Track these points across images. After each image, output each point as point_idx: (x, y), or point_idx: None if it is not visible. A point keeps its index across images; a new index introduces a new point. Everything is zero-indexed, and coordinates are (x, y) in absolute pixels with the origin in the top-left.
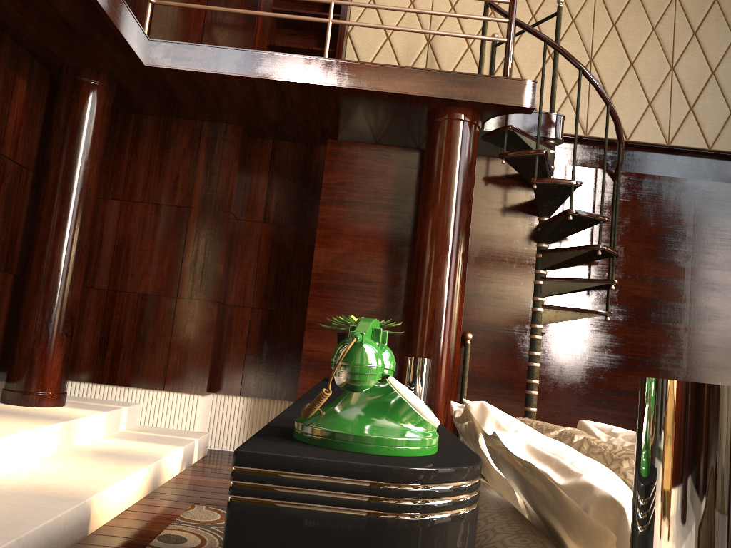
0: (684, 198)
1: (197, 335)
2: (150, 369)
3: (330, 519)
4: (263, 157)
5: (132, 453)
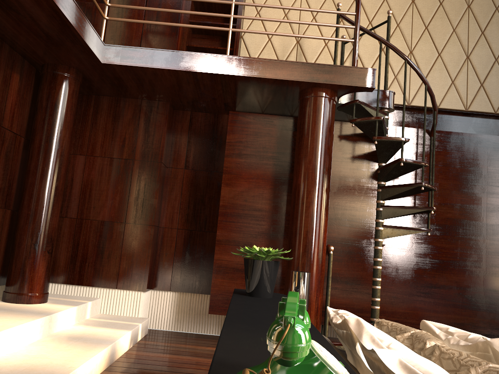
0: (480, 148)
1: (139, 249)
2: (107, 273)
3: None
4: (184, 123)
5: (95, 337)
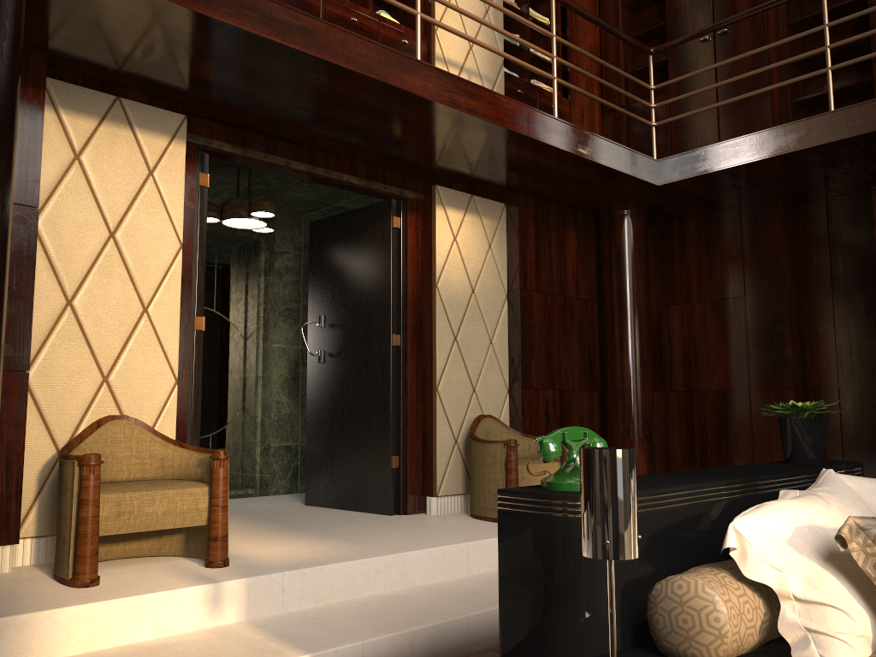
0: None
1: (777, 425)
2: (738, 463)
3: (528, 515)
4: (817, 221)
5: None
